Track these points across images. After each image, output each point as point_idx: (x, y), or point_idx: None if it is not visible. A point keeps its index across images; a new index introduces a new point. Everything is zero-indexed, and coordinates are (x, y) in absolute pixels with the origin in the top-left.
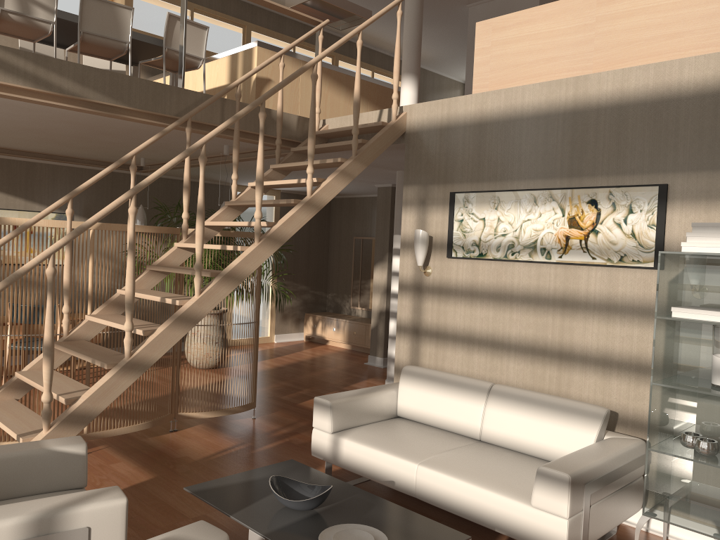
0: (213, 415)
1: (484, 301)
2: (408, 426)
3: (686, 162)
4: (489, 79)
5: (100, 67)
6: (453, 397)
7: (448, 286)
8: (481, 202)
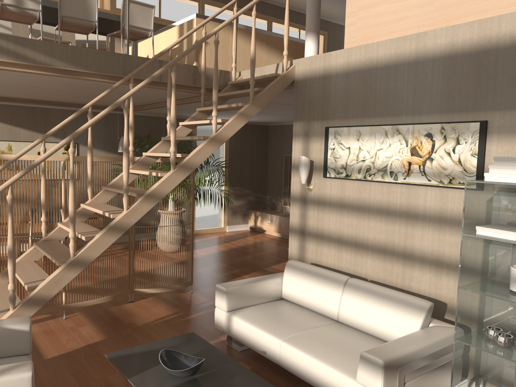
0: (159, 291)
1: (350, 212)
2: (286, 307)
3: (502, 102)
4: (356, 36)
5: (88, 38)
6: (319, 286)
7: (324, 199)
8: (347, 135)
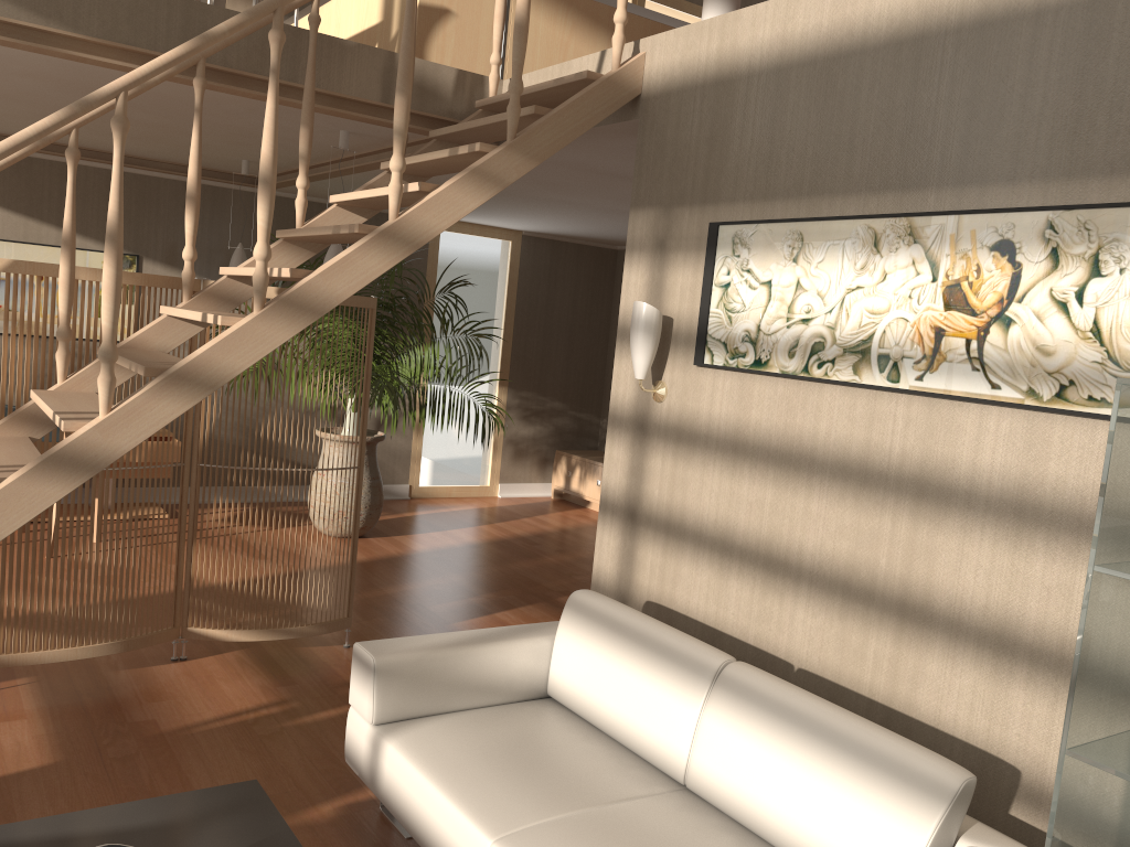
0: (254, 638)
1: (758, 467)
2: (548, 726)
3: None
4: None
5: None
6: (645, 677)
7: (693, 427)
8: (766, 246)
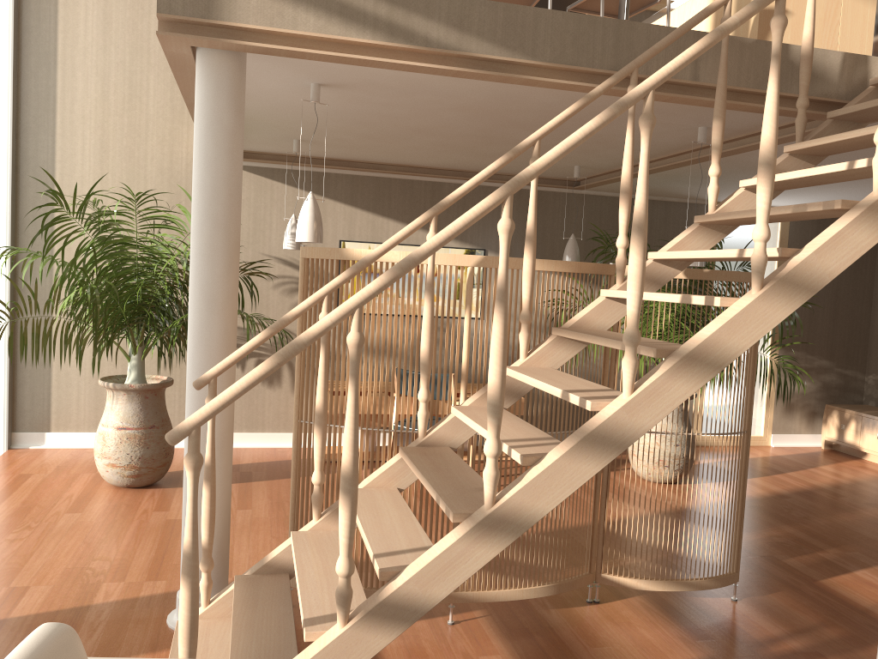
0: (660, 588)
1: None
2: None
3: None
4: None
5: None
6: None
7: None
8: None
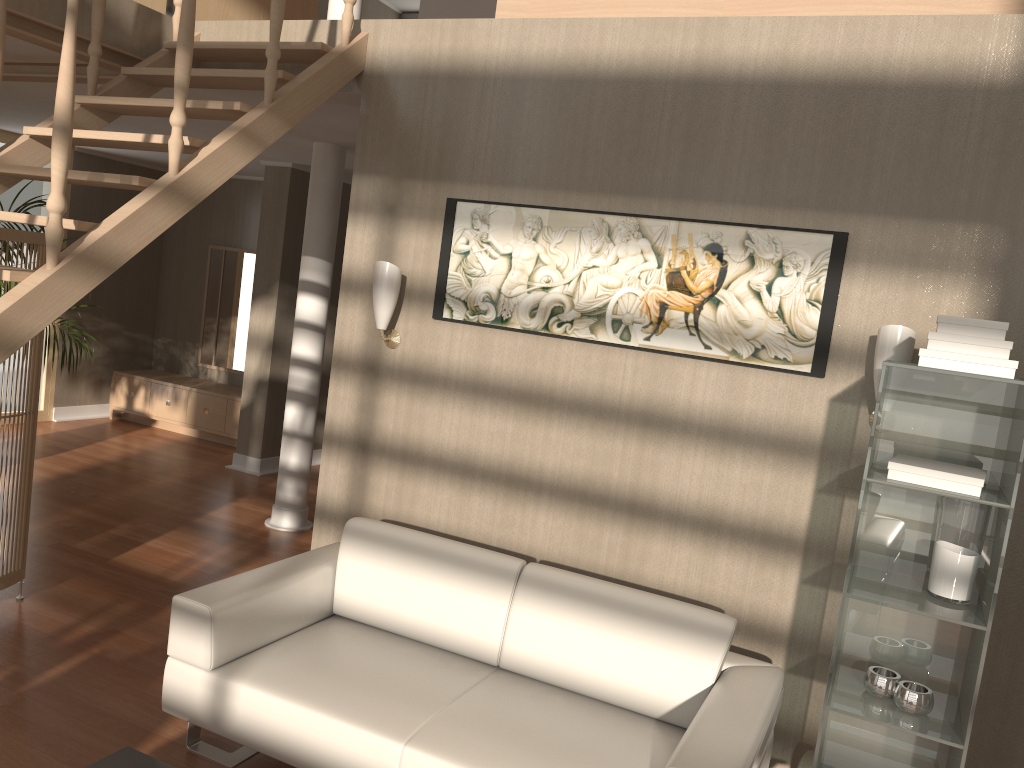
0: None
1: (499, 404)
2: (360, 640)
3: (883, 199)
4: None
5: None
6: (448, 585)
7: (431, 370)
8: (506, 225)
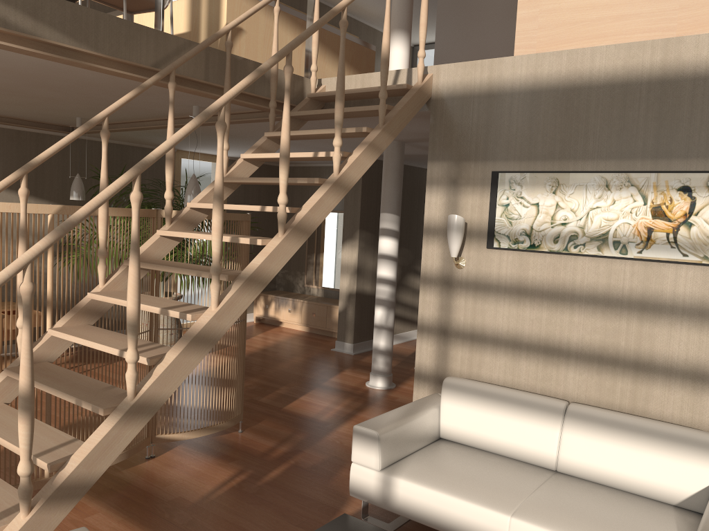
0: (198, 435)
1: (536, 301)
2: (462, 454)
3: None
4: (537, 38)
5: None
6: (516, 418)
7: (487, 281)
8: (533, 185)
